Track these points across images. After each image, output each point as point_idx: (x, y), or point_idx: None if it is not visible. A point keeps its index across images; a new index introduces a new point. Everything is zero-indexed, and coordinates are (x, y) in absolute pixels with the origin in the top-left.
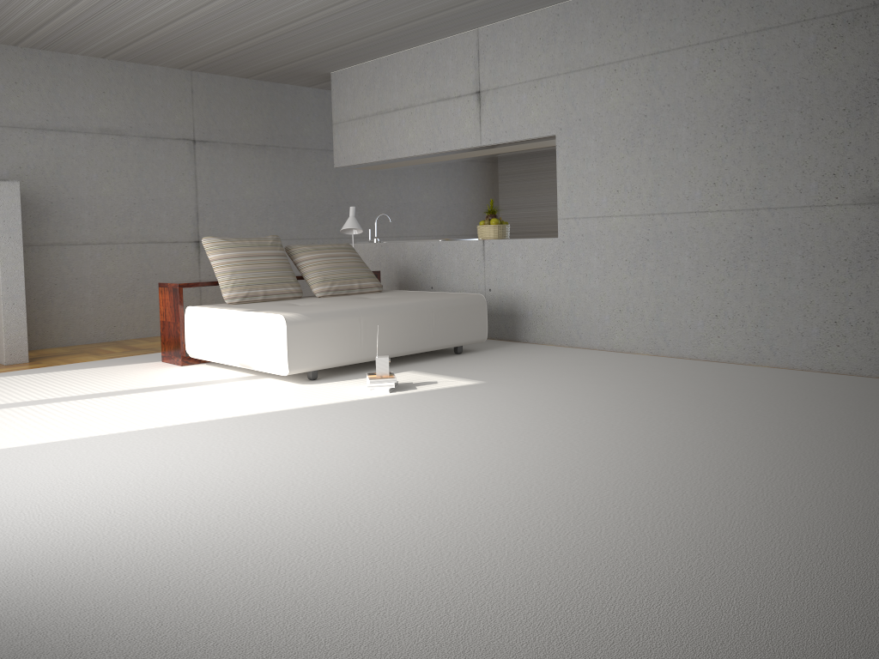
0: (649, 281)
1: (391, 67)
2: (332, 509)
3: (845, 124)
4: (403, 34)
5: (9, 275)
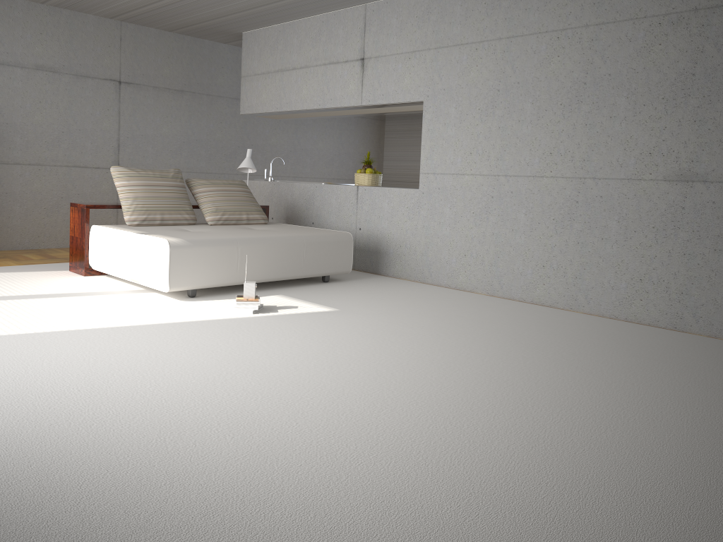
0: (490, 232)
1: (293, 31)
2: (157, 424)
3: (663, 111)
4: (302, 4)
5: None
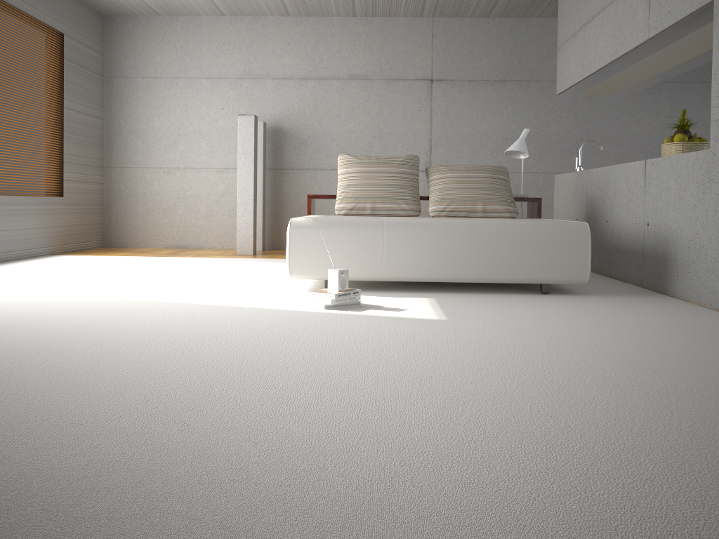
0: None
1: None
2: None
3: None
4: None
5: (242, 187)
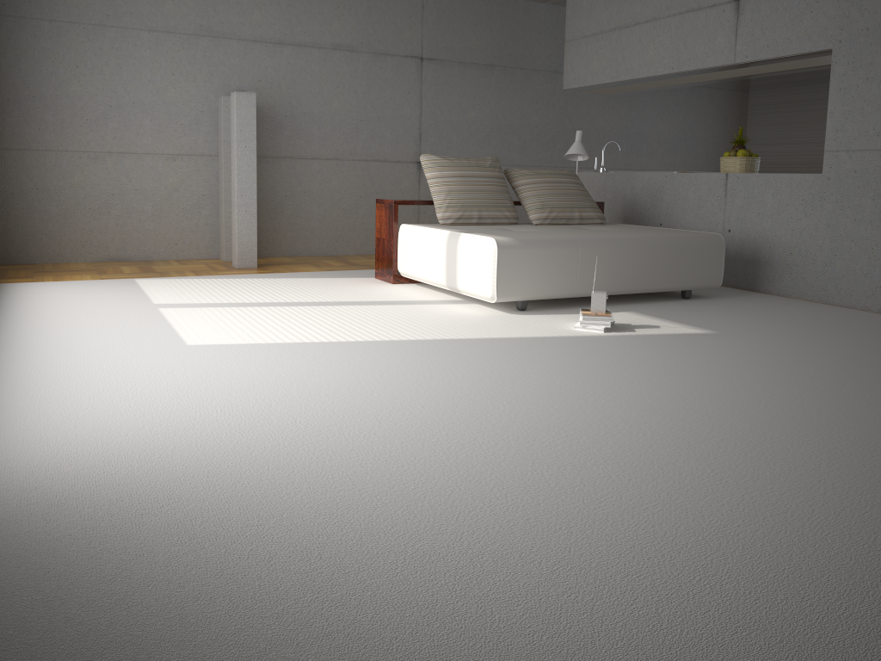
0: None
1: None
2: (526, 454)
3: None
4: None
5: (243, 183)
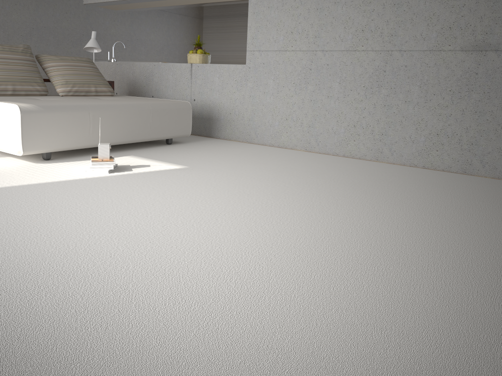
0: (309, 99)
1: None
2: (2, 318)
3: None
4: None
5: None
